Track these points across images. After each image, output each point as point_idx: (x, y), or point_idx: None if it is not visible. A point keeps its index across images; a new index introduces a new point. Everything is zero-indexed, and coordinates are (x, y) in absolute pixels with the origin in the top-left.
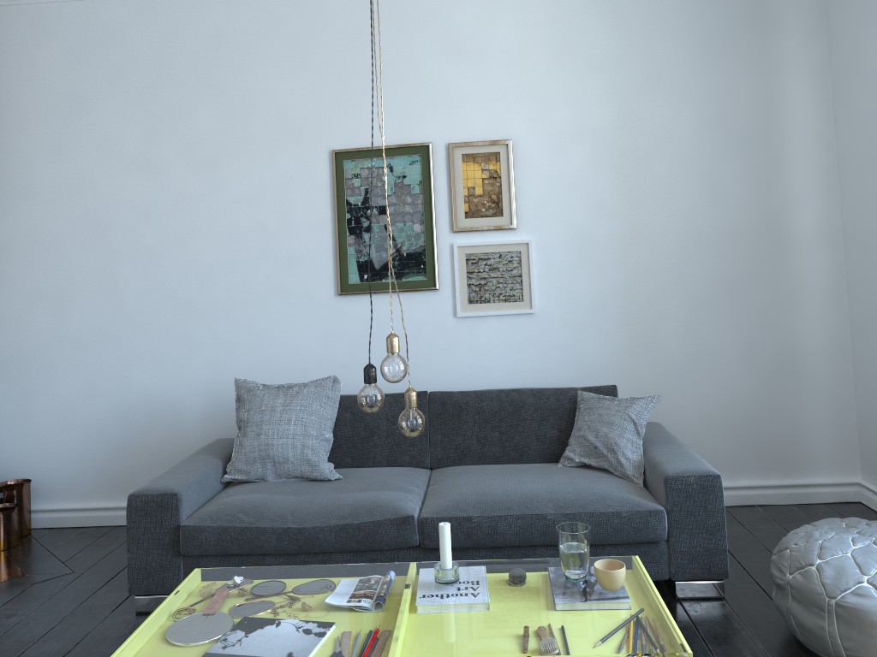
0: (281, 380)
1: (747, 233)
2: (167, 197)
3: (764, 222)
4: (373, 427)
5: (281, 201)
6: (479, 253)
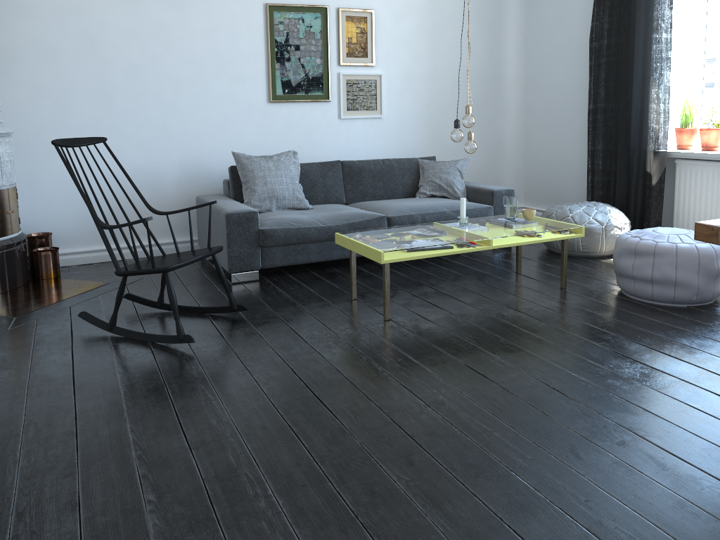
0: (232, 158)
1: (485, 77)
2: (147, 24)
3: (493, 72)
4: (314, 181)
5: (231, 35)
6: (353, 80)
